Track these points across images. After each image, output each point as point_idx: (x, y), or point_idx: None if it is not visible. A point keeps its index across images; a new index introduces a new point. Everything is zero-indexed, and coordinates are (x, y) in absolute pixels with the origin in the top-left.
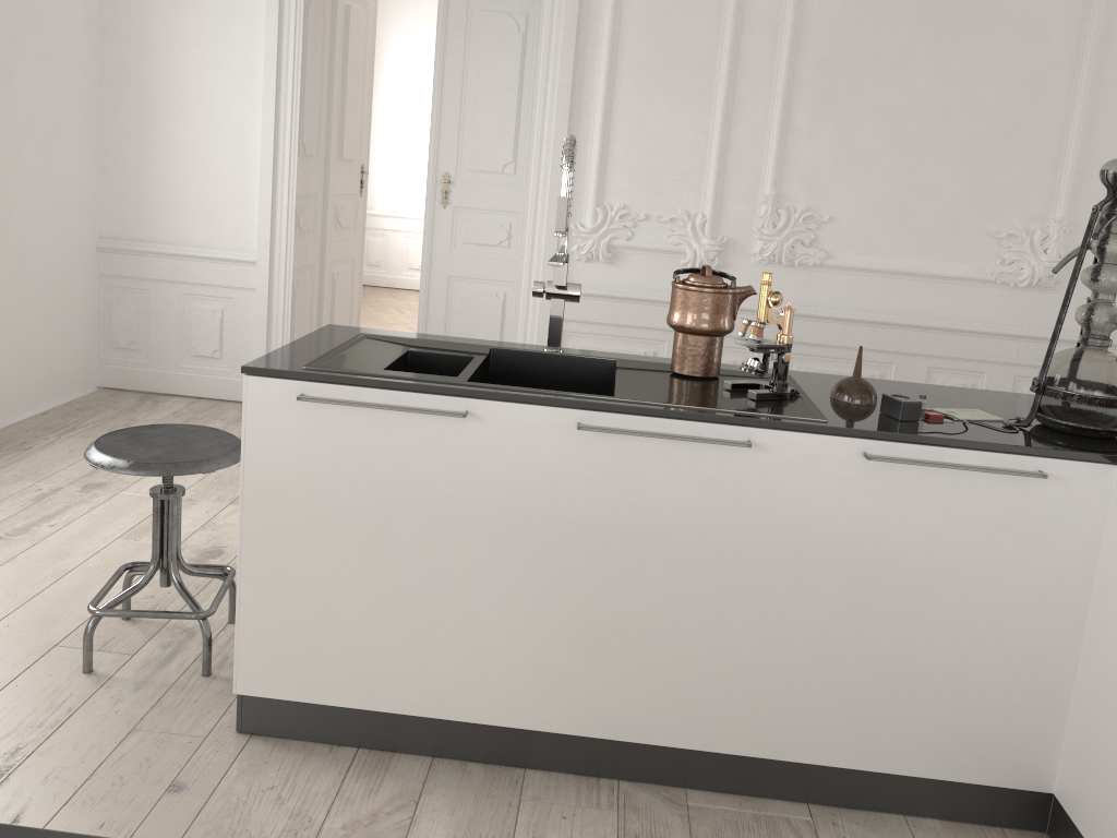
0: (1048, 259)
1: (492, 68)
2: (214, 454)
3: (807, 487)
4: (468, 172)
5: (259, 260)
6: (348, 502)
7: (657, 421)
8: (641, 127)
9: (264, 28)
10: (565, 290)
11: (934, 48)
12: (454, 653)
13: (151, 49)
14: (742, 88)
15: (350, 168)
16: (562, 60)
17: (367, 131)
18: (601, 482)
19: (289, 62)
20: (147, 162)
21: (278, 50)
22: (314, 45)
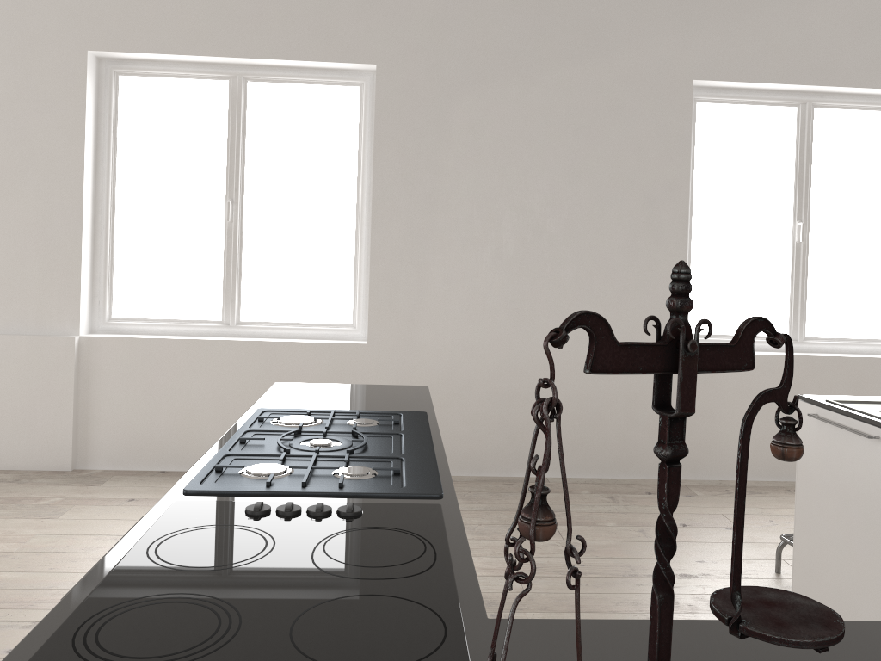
0: None
1: None
2: None
3: None
4: None
5: None
6: (832, 486)
7: None
8: None
9: None
10: None
11: None
12: (874, 611)
13: None
14: None
15: None
16: None
17: None
18: None
19: None
20: None
21: None
22: None
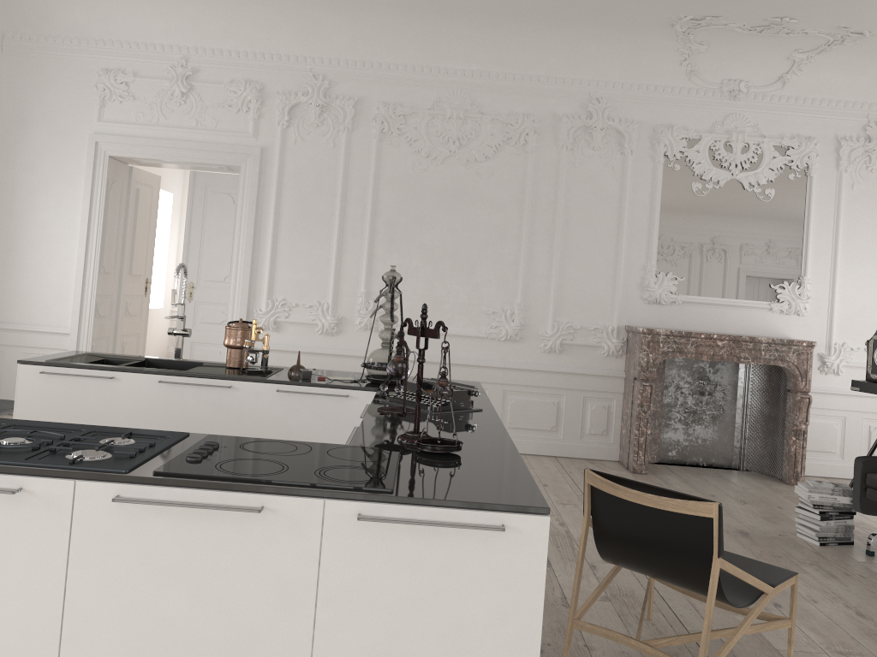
0: (514, 324)
1: (219, 223)
2: (8, 407)
3: (256, 405)
4: (204, 281)
5: (71, 332)
6: (61, 418)
7: (193, 379)
8: (293, 256)
9: (82, 203)
10: (182, 331)
11: (447, 214)
12: None
13: (16, 214)
14: (347, 235)
15: (138, 280)
16: (248, 220)
17: (151, 258)
18: (170, 406)
19: (95, 221)
20: (9, 277)
21: (89, 215)
22: (113, 211)
